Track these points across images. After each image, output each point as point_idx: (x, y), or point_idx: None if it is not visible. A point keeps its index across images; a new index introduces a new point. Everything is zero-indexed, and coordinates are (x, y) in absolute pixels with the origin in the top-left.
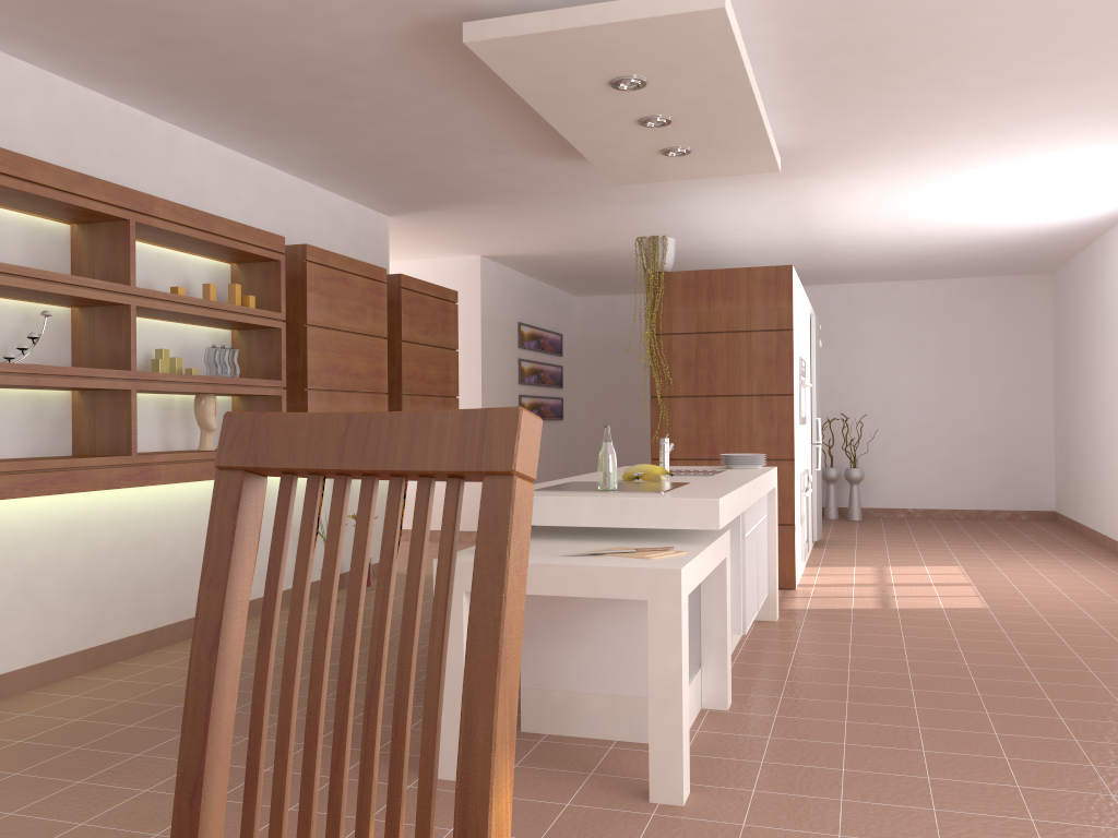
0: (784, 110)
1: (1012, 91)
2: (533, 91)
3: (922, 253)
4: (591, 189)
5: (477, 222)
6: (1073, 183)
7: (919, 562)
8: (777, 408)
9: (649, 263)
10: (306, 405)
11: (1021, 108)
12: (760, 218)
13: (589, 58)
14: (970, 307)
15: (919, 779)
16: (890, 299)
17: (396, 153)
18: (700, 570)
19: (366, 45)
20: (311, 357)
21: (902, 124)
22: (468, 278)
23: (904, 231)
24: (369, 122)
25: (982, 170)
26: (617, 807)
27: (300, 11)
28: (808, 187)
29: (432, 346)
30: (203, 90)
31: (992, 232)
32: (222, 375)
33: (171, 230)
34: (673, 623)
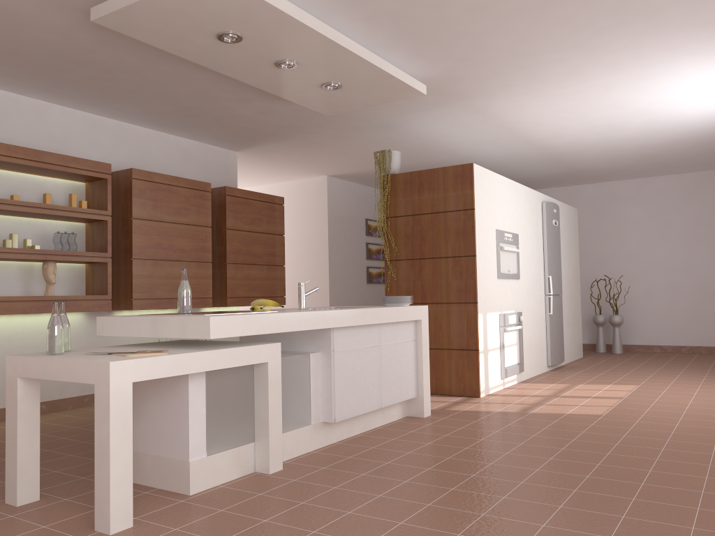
0: (394, 48)
1: (547, 11)
2: (179, 50)
3: (640, 153)
4: (337, 121)
5: (295, 151)
6: (696, 85)
7: (611, 382)
8: (465, 266)
9: (381, 169)
10: (131, 268)
11: (573, 25)
12: (482, 134)
13: (180, 21)
14: (706, 193)
15: (305, 532)
16: (643, 190)
17: (186, 107)
18: (176, 366)
19: (75, 33)
20: (136, 238)
21: (495, 50)
22: (320, 191)
23: (604, 136)
24: (144, 87)
25: (605, 81)
26: (68, 532)
27: (11, 15)
28: (486, 107)
29: (259, 232)
30: (28, 75)
31: (678, 132)
32: (63, 250)
33: (6, 161)
34: (106, 401)
